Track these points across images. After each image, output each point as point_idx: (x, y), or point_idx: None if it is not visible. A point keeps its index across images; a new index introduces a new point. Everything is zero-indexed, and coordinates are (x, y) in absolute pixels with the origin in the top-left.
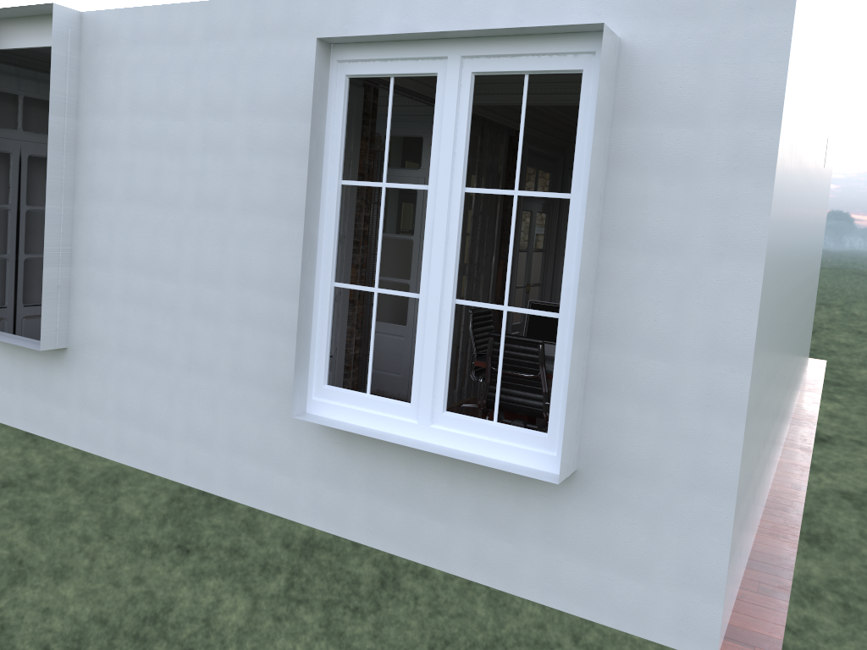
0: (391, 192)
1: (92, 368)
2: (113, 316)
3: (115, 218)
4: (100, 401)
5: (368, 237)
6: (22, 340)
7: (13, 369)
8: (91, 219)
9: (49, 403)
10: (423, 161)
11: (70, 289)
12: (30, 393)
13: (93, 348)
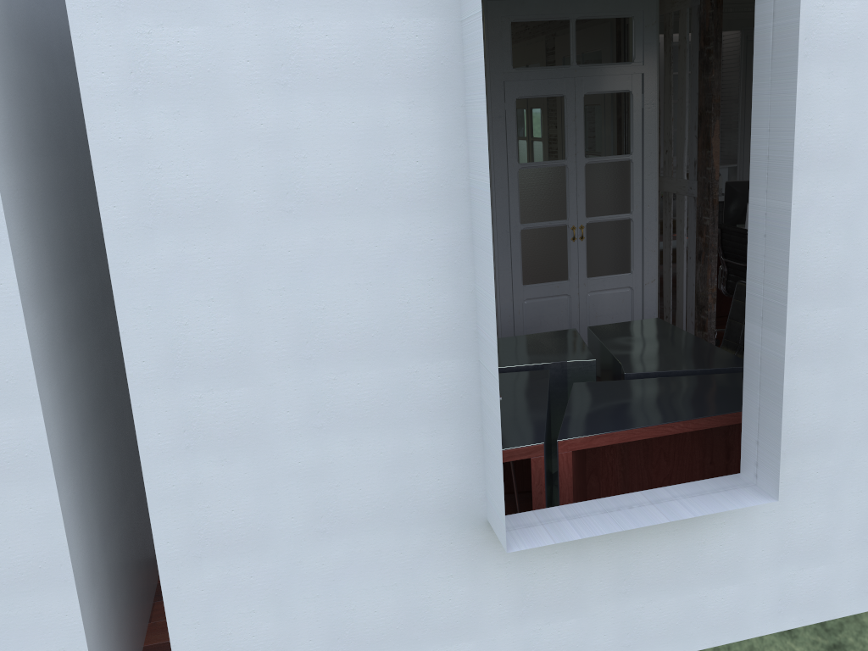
0: (592, 100)
1: (805, 487)
2: (854, 380)
3: (862, 200)
4: (823, 535)
5: (563, 168)
6: (655, 503)
7: (580, 570)
8: (800, 214)
9: (693, 590)
10: (638, 51)
11: (745, 362)
12: (636, 594)
13: (807, 451)
